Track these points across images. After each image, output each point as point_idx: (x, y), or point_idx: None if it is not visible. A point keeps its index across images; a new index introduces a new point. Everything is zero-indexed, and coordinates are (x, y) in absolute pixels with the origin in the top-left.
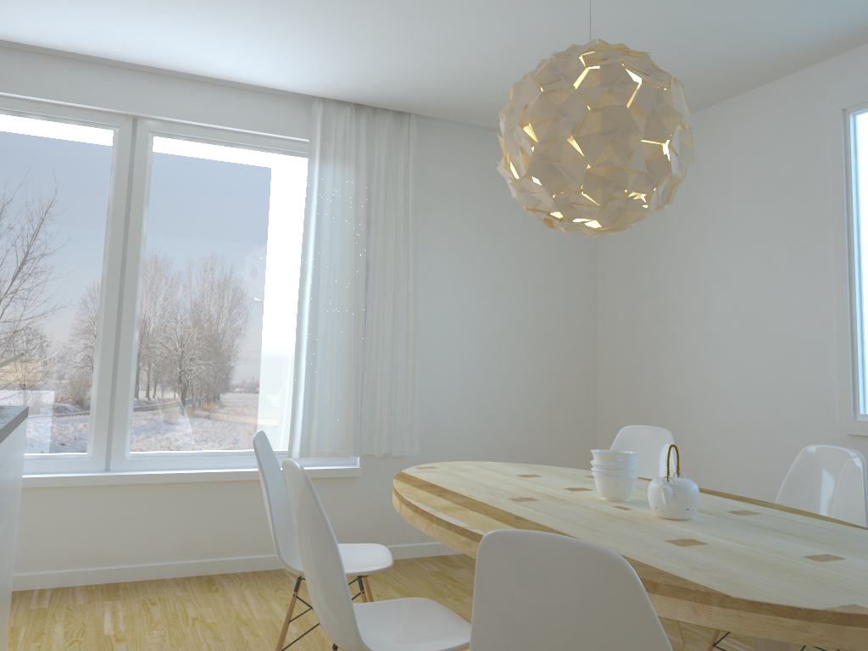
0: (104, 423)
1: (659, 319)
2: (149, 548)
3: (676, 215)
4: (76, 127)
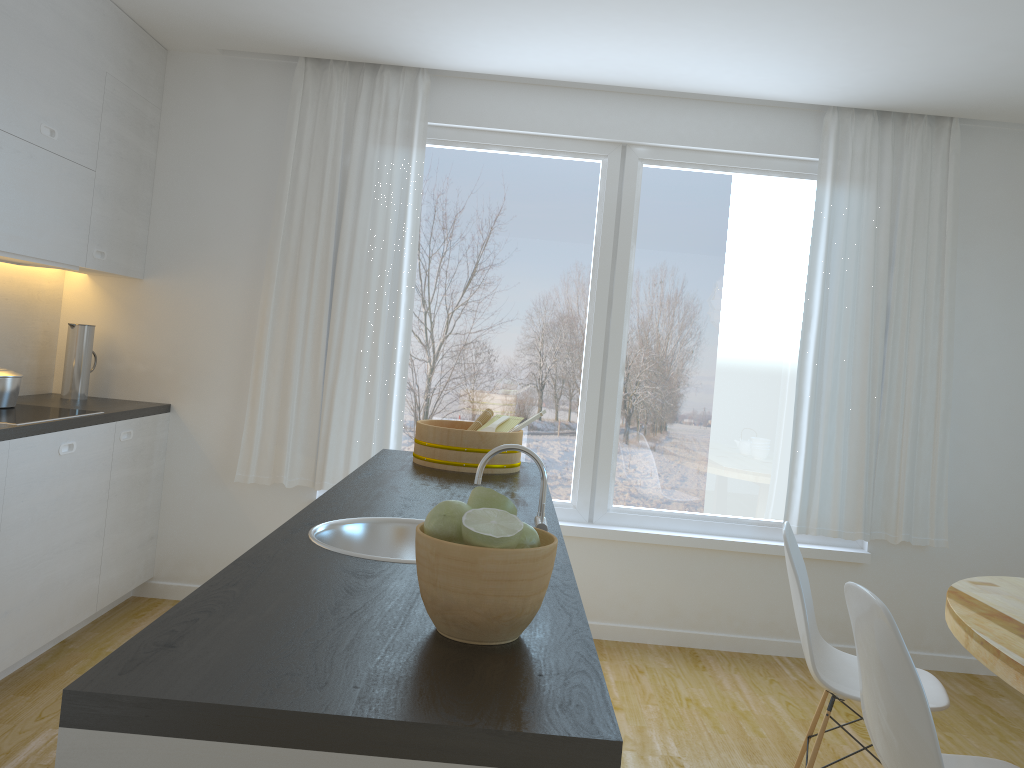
0: (588, 472)
1: None
2: (630, 609)
3: None
4: (565, 159)
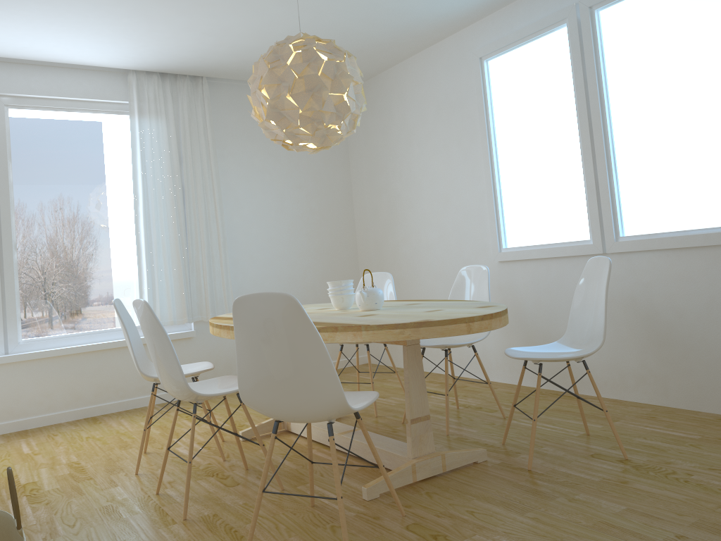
0: None
1: (391, 205)
2: (46, 404)
3: (395, 134)
4: None
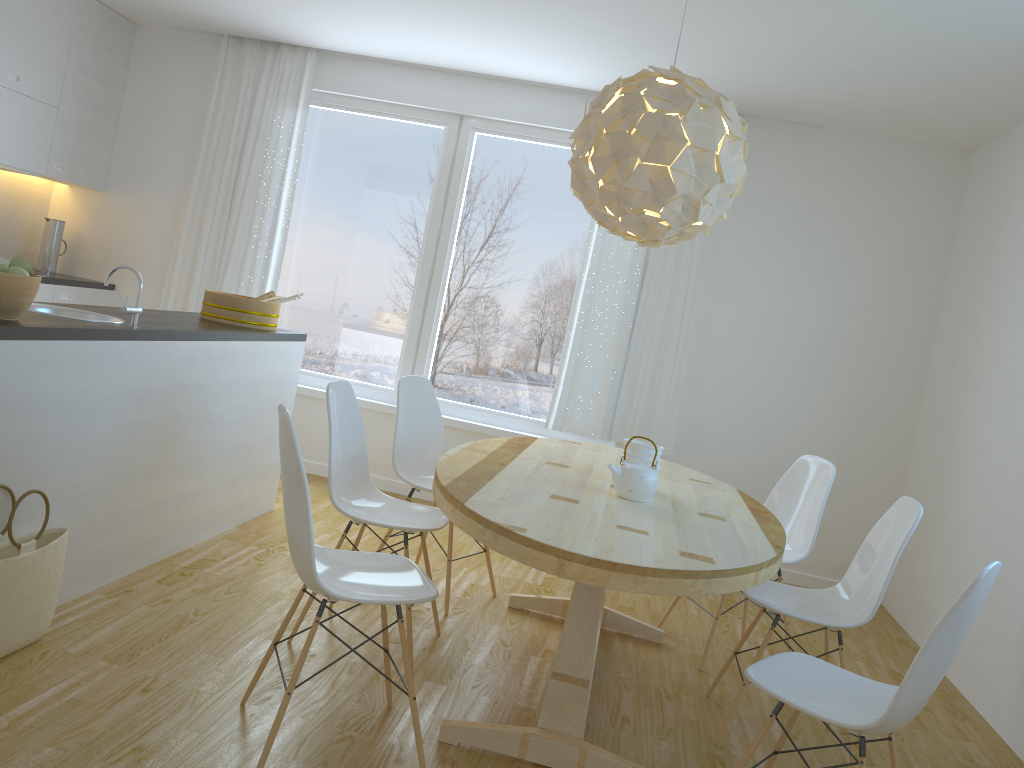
0: (408, 368)
1: (968, 360)
2: None
3: (1004, 237)
4: (417, 124)
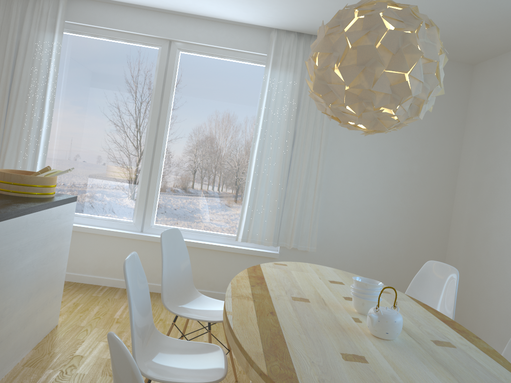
0: (142, 207)
1: (494, 188)
2: (158, 276)
3: None
4: (140, 46)
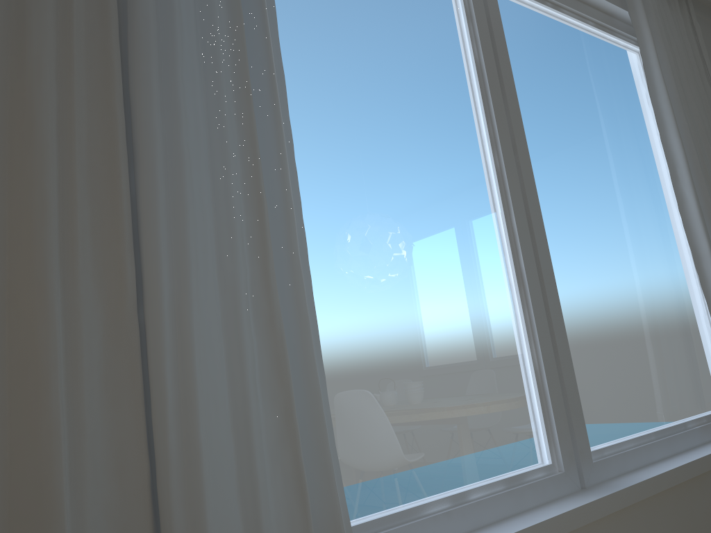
0: (559, 406)
1: None
2: None
3: None
4: None
